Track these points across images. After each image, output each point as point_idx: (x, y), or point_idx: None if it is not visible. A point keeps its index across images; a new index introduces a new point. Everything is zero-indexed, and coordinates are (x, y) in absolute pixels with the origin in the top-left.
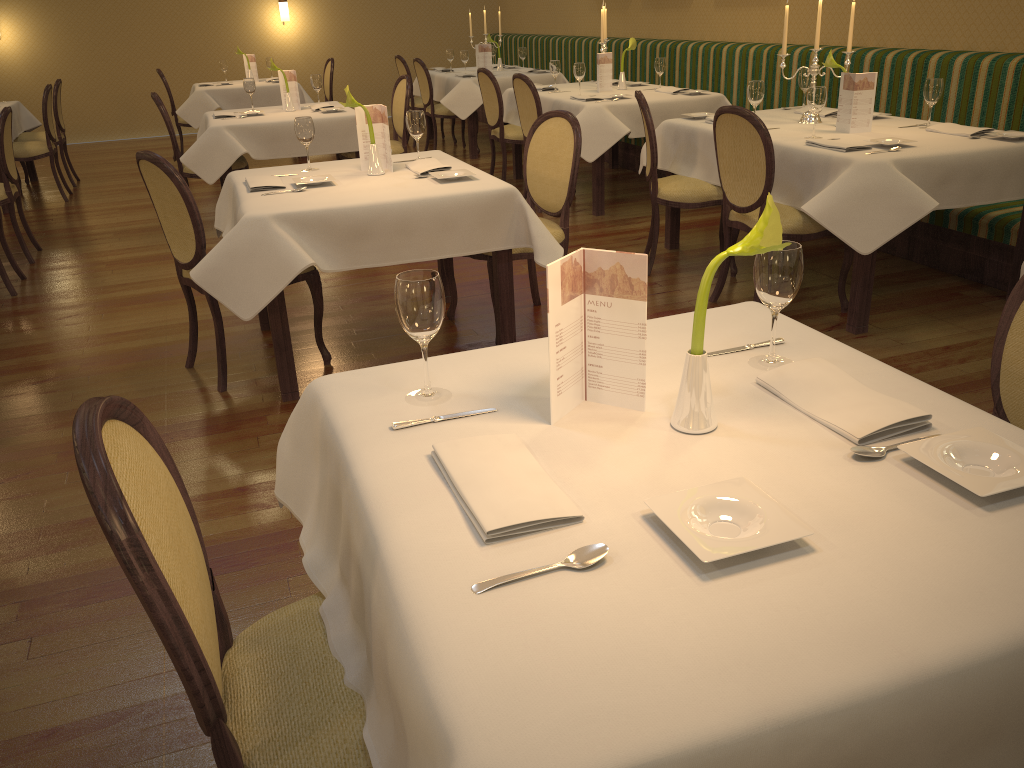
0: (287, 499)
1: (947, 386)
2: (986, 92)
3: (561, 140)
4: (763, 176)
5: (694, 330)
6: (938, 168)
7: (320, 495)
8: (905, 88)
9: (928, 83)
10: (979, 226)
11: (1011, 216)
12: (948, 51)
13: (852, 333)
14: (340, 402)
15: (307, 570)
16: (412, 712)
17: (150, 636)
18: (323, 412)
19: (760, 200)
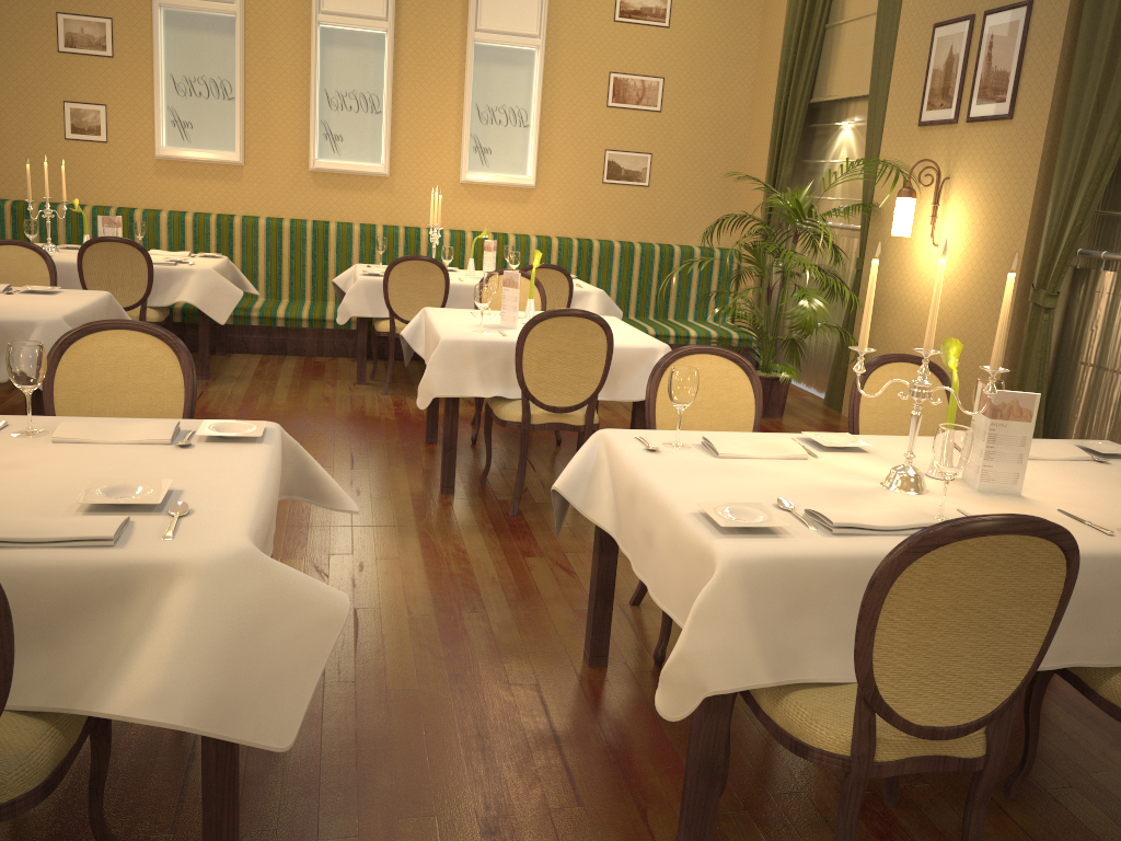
0: (448, 393)
1: (299, 384)
2: (95, 231)
3: (27, 263)
4: (145, 283)
5: (532, 291)
6: (219, 273)
7: (481, 375)
8: (8, 228)
9: (140, 224)
10: (174, 315)
11: (191, 306)
12: (39, 202)
13: (206, 379)
14: (474, 337)
15: (503, 396)
16: (631, 357)
17: (358, 528)
18: (473, 342)
19: (142, 300)
